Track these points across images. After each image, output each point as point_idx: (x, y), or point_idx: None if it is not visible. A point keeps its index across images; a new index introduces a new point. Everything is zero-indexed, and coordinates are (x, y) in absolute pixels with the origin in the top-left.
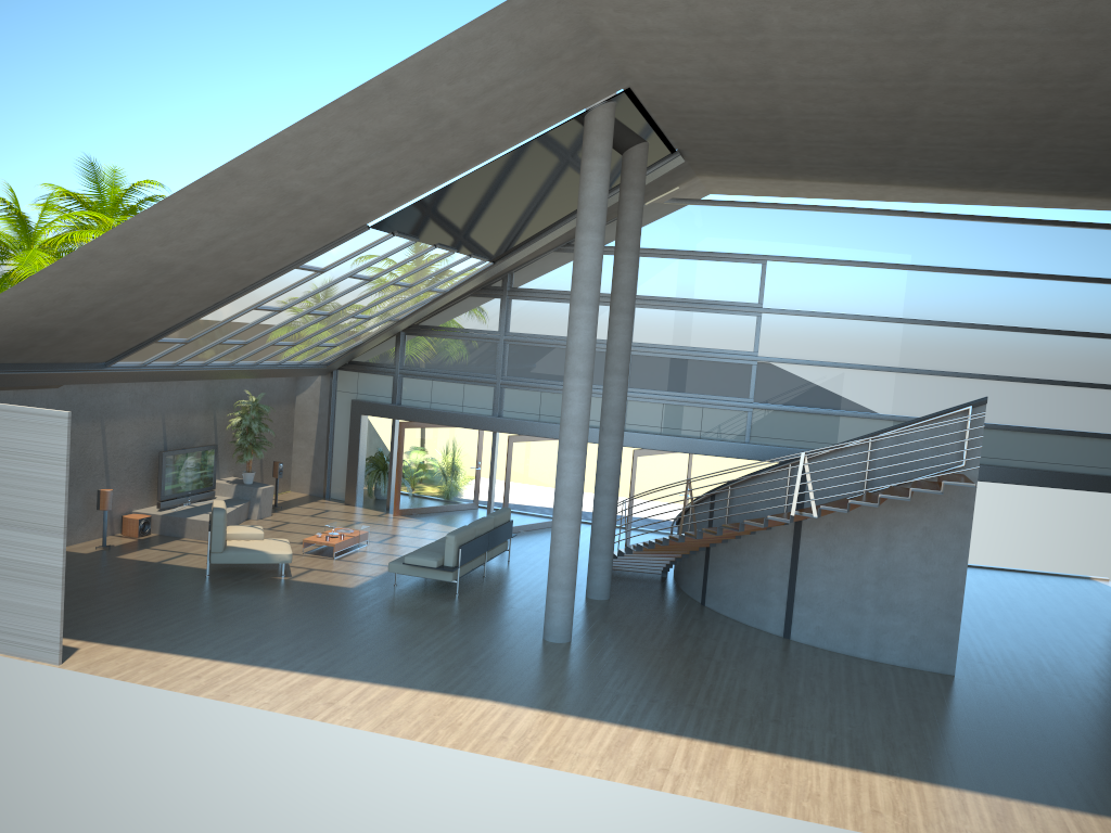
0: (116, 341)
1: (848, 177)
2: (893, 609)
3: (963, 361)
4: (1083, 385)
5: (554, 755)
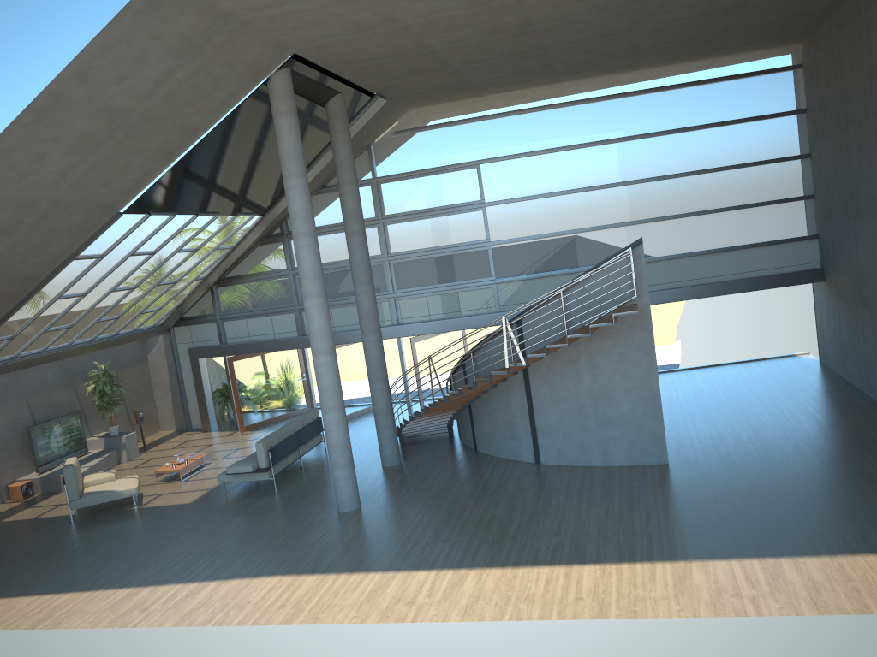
0: None
1: (524, 83)
2: (610, 422)
3: (651, 209)
4: (748, 206)
5: (322, 611)
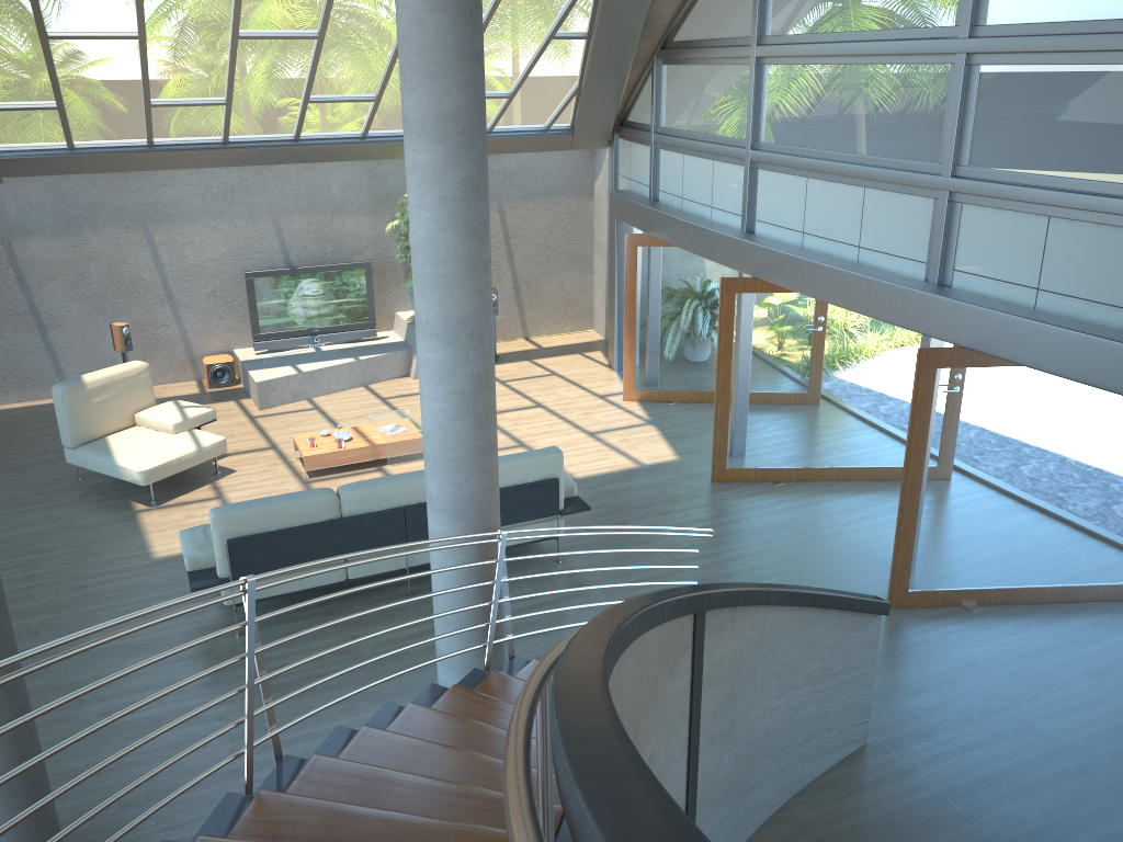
0: None
1: None
2: None
3: None
4: None
5: None
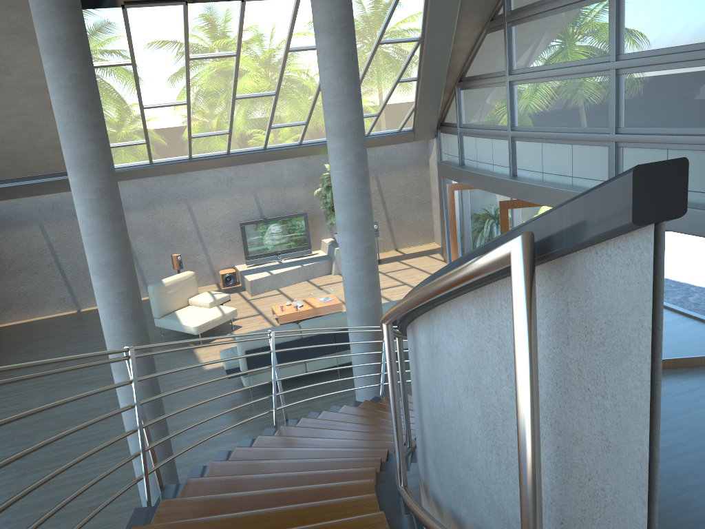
0: None
1: None
2: None
3: None
4: None
5: None
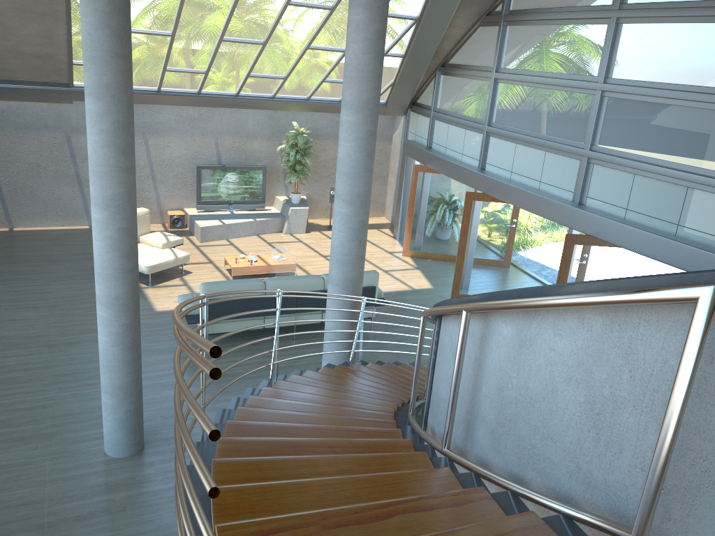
0: (32, 61)
1: None
2: None
3: None
4: None
5: None
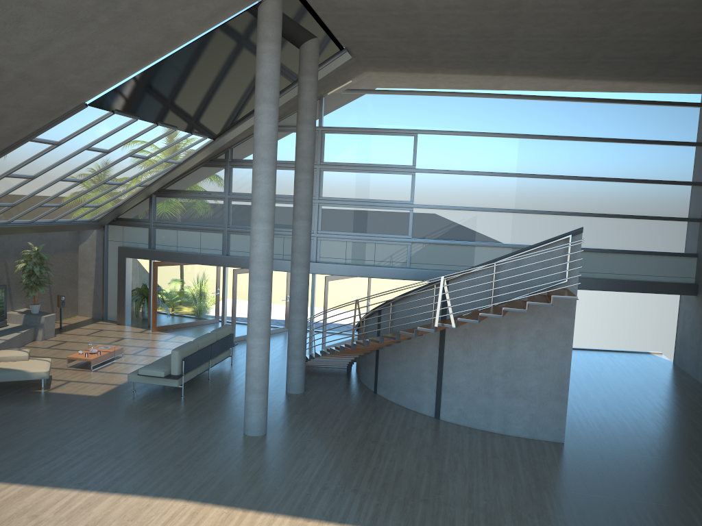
0: None
1: (474, 69)
2: (516, 394)
3: (560, 203)
4: (643, 218)
5: None
